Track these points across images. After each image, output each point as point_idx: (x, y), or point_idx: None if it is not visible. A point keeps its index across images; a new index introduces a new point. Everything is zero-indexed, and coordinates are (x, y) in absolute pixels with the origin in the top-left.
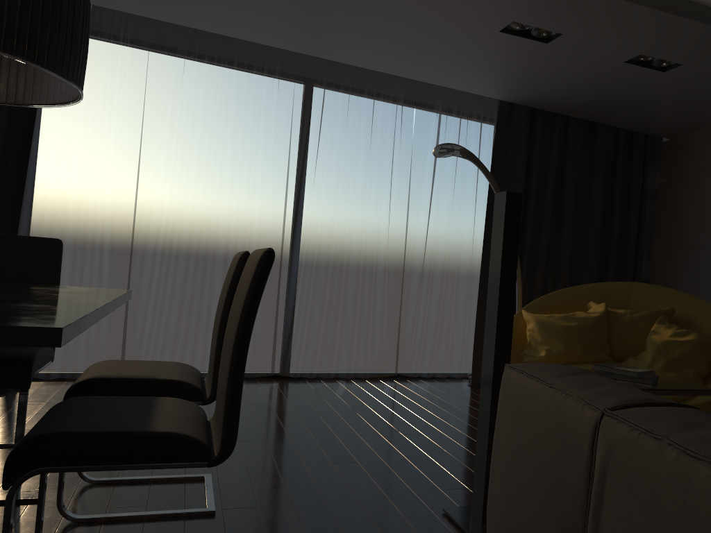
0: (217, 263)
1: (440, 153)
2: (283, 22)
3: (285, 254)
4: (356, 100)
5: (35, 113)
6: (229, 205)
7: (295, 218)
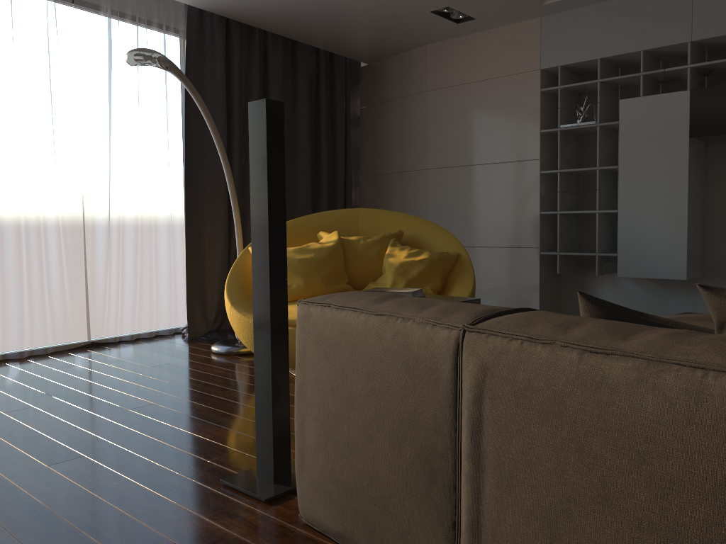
0: None
1: (137, 60)
2: None
3: None
4: None
5: None
6: None
7: None
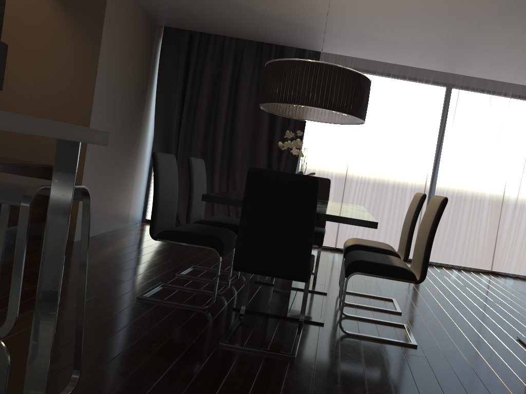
0: (388, 192)
1: None
2: (440, 59)
3: (426, 190)
4: (479, 97)
5: None
6: (397, 160)
7: (434, 168)
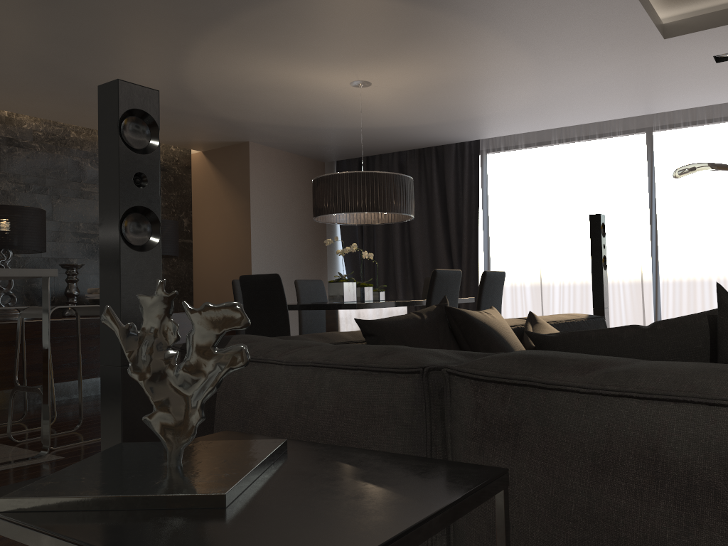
0: None
1: (675, 175)
2: (582, 110)
3: (643, 267)
4: (688, 132)
5: (478, 206)
6: None
7: (650, 237)
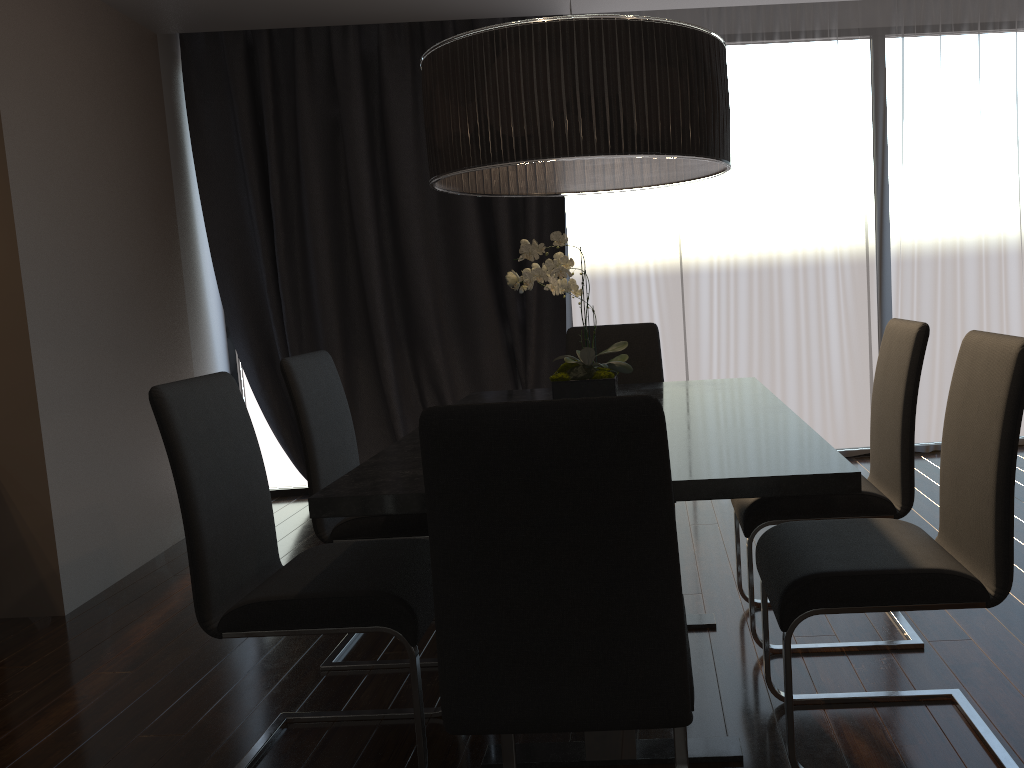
0: (786, 312)
1: None
2: None
3: (872, 287)
4: (951, 44)
5: None
6: (792, 233)
7: (880, 234)
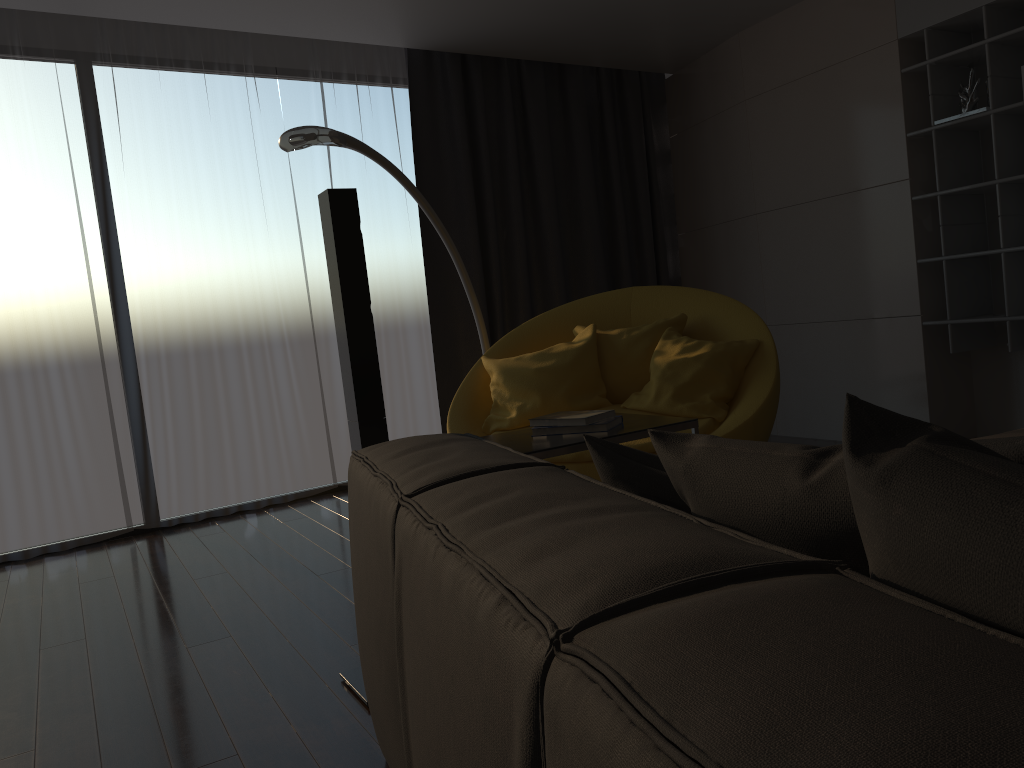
0: None
1: (290, 144)
2: None
3: (106, 342)
4: (173, 79)
5: None
6: None
7: (111, 282)
